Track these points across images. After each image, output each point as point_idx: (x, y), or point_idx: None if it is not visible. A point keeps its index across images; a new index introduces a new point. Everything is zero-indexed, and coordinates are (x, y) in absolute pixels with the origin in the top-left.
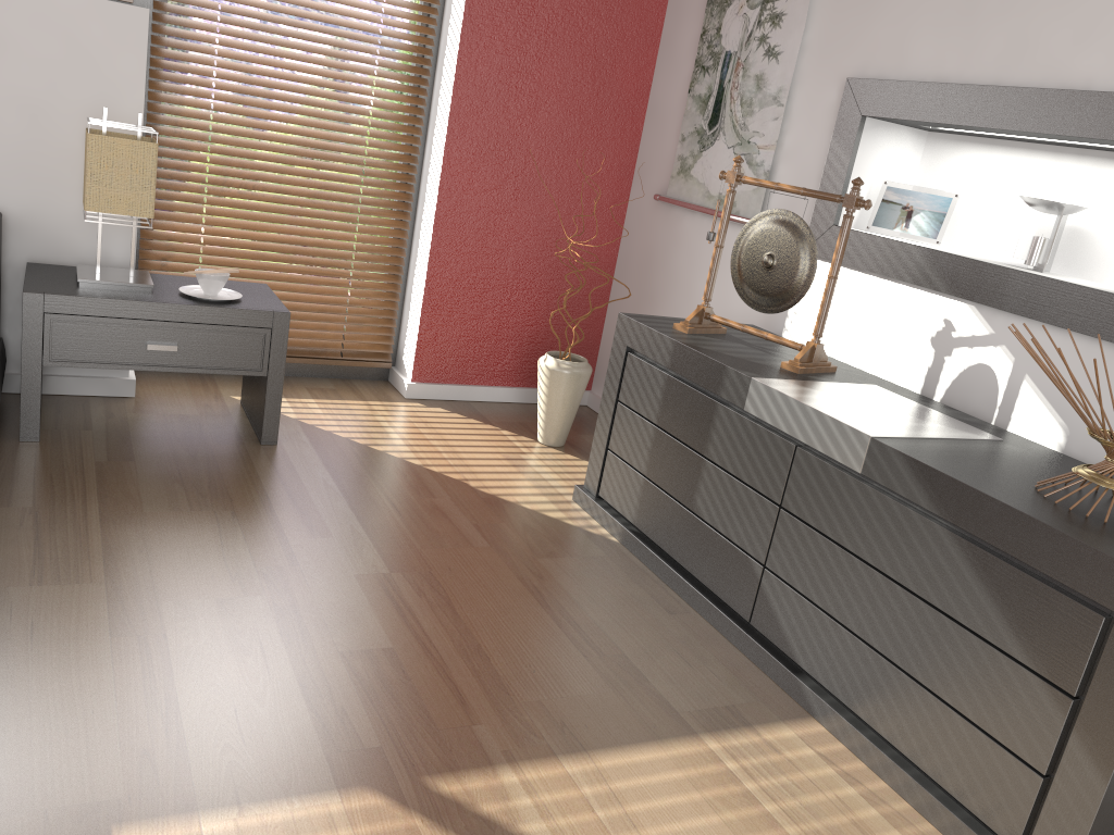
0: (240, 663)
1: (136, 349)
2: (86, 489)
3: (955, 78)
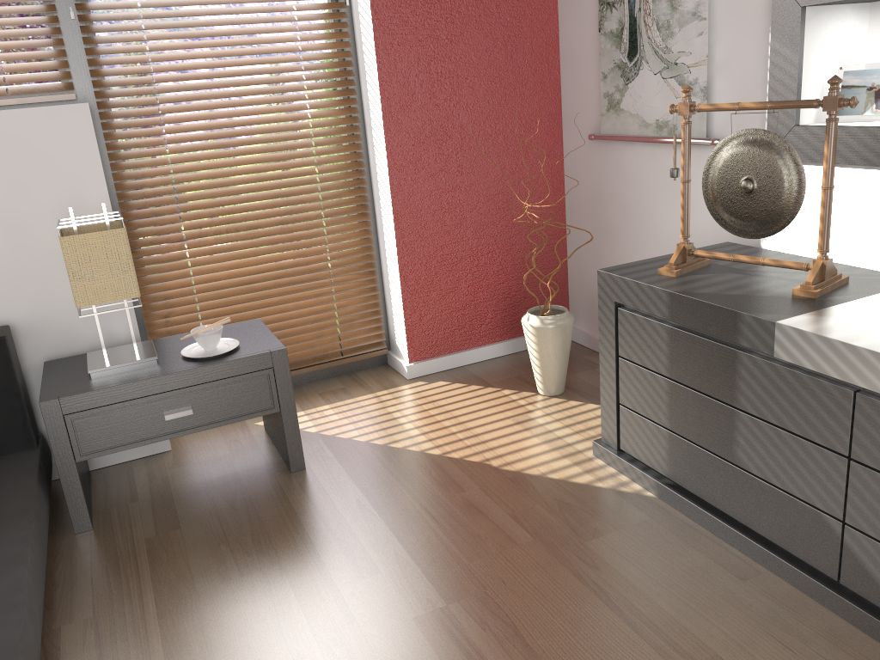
0: None
1: (156, 422)
2: (140, 578)
3: None
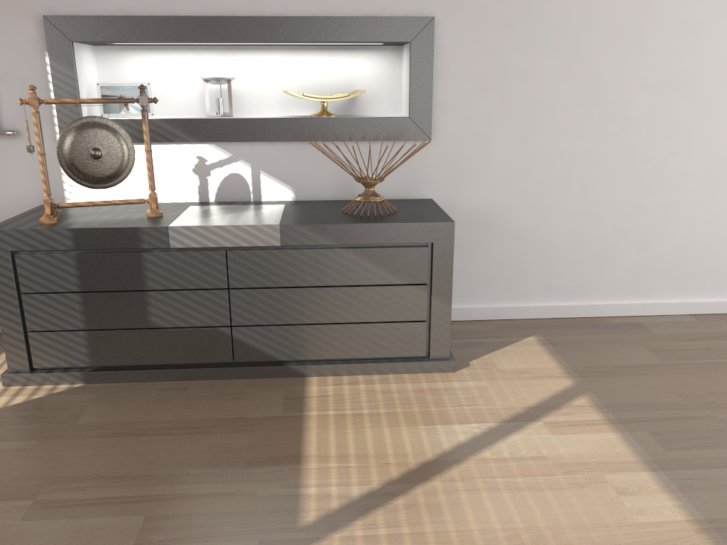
0: None
1: None
2: None
3: (140, 12)
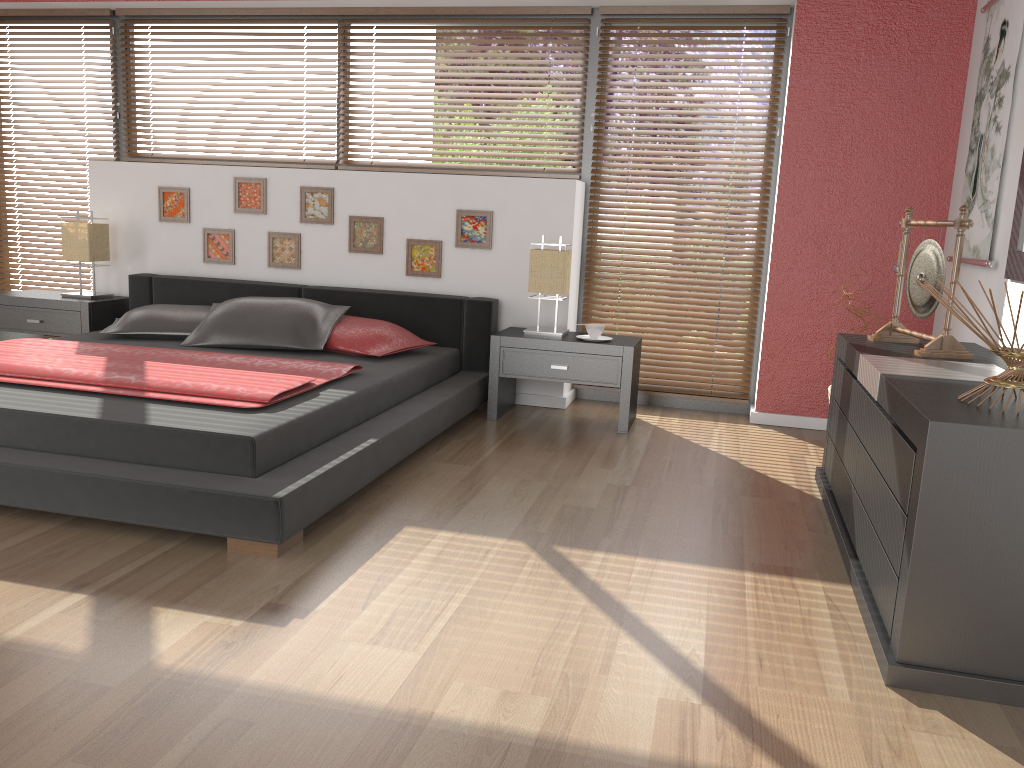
0: (509, 498)
1: (546, 368)
2: (500, 438)
3: None
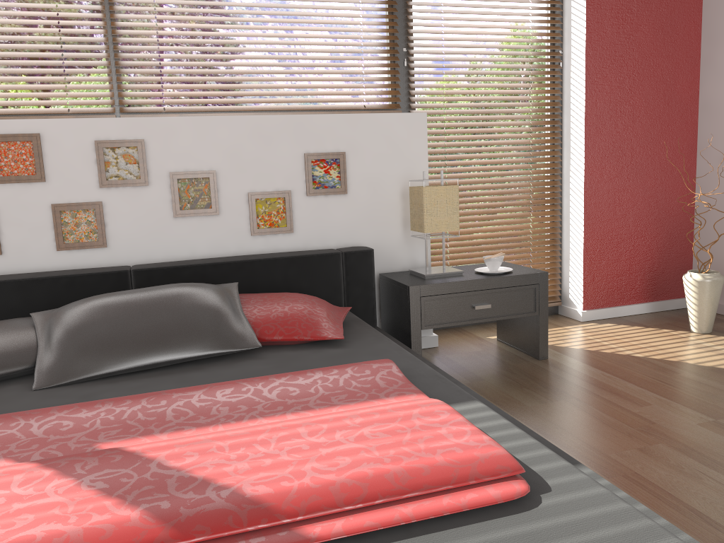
0: (704, 484)
1: (467, 310)
2: None
3: None
